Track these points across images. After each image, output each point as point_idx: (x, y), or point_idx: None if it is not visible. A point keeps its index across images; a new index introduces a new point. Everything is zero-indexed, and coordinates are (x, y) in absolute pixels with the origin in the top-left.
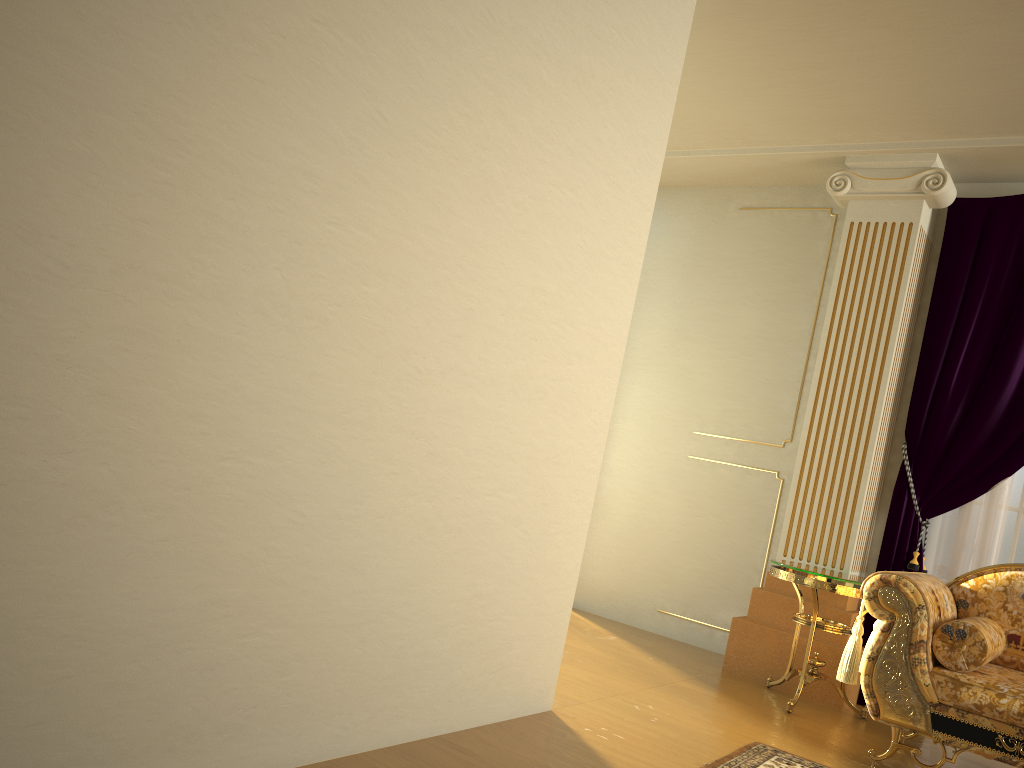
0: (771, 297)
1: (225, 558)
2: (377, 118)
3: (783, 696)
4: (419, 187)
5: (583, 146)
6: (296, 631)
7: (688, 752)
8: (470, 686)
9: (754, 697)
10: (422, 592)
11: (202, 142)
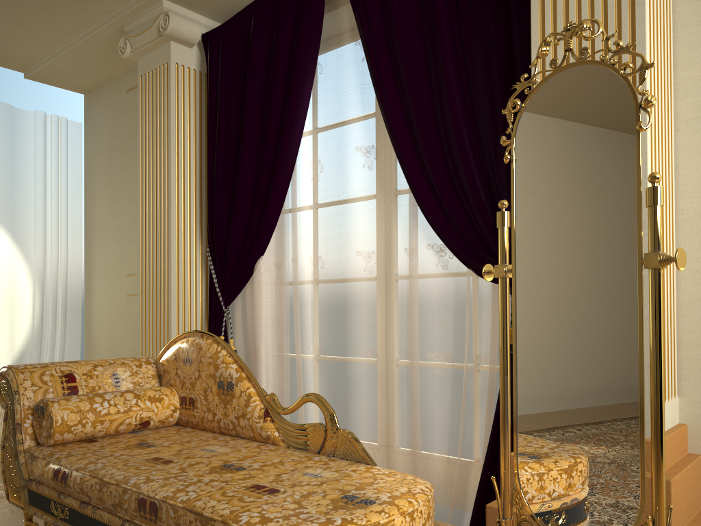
0: None
1: None
2: None
3: None
4: None
5: None
6: None
7: None
8: None
9: None
10: None
11: None
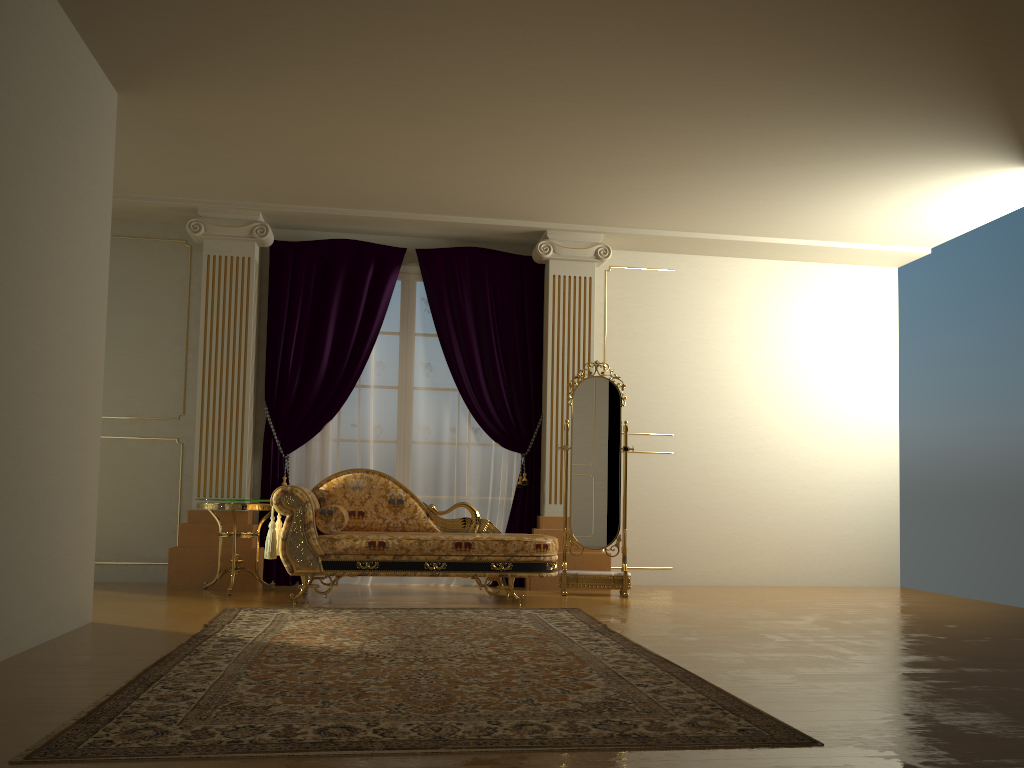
0: (150, 307)
1: None
2: None
3: (218, 590)
4: (12, 278)
5: (76, 233)
6: None
7: (195, 618)
8: (56, 607)
9: (202, 594)
10: (31, 544)
11: None
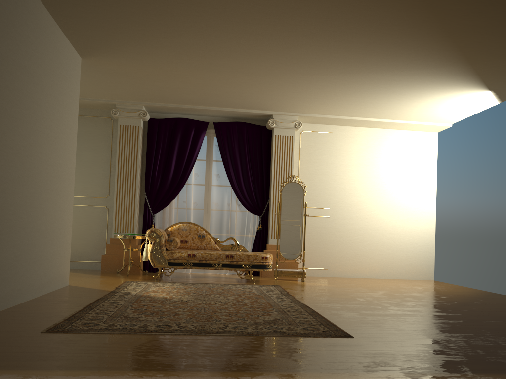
0: (94, 147)
1: (16, 245)
2: (31, 128)
3: (123, 274)
4: (38, 142)
5: (63, 121)
6: (27, 263)
7: (112, 285)
8: (54, 278)
9: (116, 275)
10: (45, 251)
11: (9, 144)
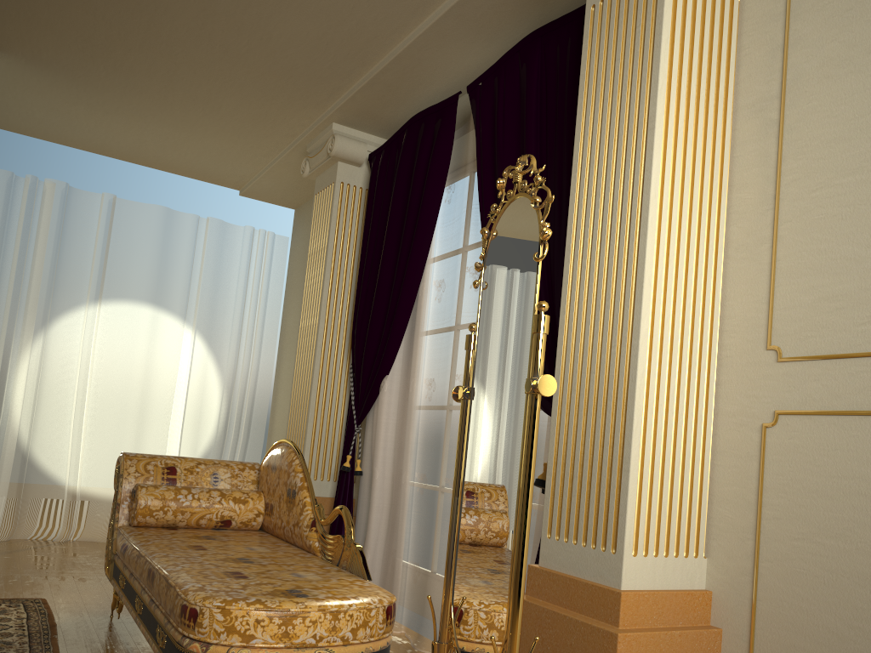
0: None
1: None
2: None
3: None
4: None
5: None
6: None
7: None
8: None
9: None
10: None
11: None
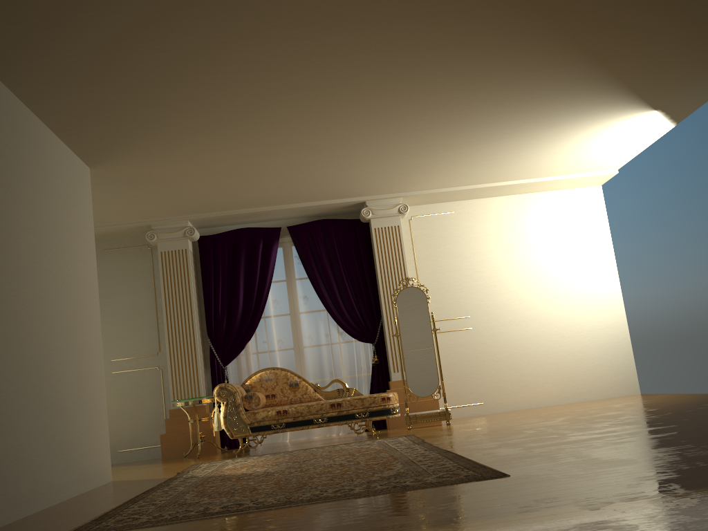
0: (131, 289)
1: (20, 428)
2: (24, 264)
3: (193, 457)
4: (37, 284)
5: (73, 252)
6: (40, 453)
7: (173, 471)
8: (87, 472)
9: (182, 459)
10: (67, 434)
11: None
